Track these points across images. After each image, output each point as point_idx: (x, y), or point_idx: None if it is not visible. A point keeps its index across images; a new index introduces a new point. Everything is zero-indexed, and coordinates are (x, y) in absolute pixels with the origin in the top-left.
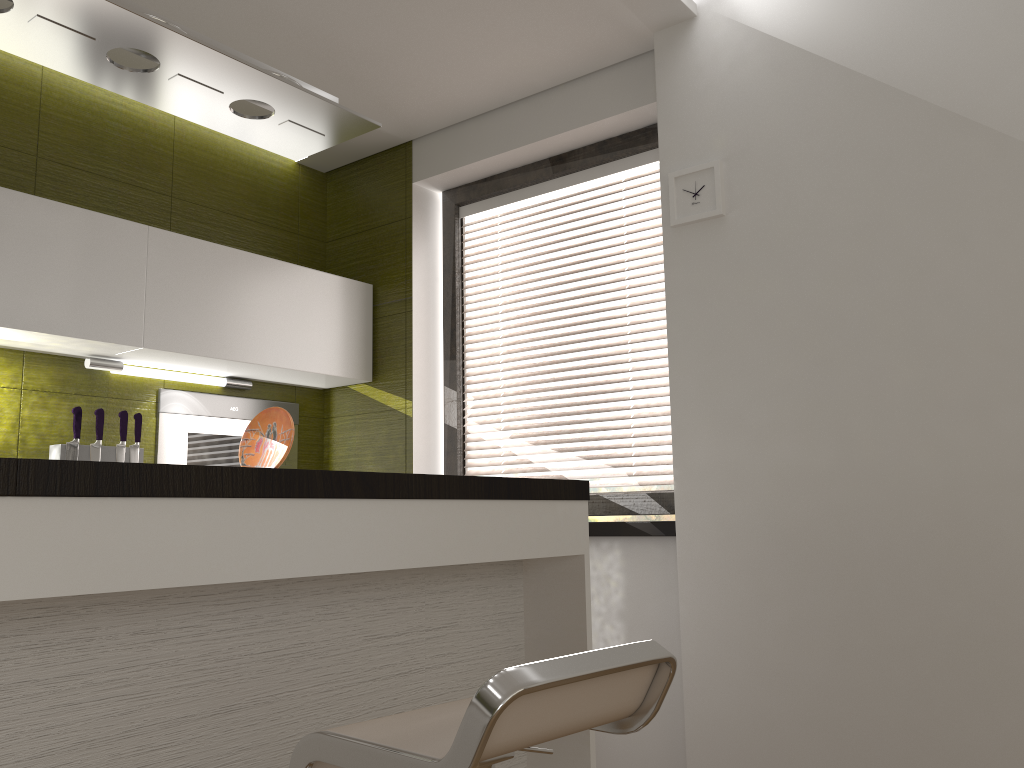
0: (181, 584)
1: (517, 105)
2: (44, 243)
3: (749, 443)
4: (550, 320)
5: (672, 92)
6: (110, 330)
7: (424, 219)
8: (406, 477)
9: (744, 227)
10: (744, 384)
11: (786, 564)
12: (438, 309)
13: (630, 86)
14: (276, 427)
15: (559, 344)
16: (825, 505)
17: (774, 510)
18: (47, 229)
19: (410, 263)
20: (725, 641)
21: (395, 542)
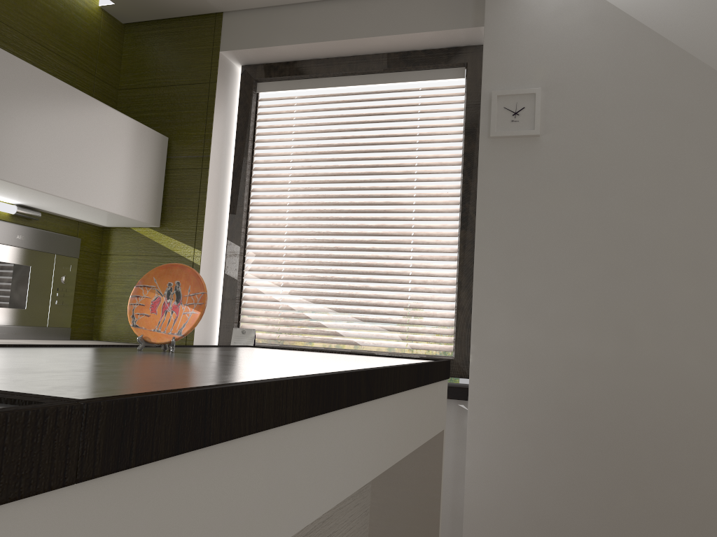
0: None
1: (337, 3)
2: None
3: (544, 330)
4: (339, 197)
5: (500, 22)
6: None
7: (225, 87)
8: (386, 372)
9: (556, 149)
10: (544, 281)
11: (568, 434)
12: (227, 170)
13: (450, 9)
14: (180, 287)
15: (346, 219)
16: (607, 389)
17: (561, 389)
18: None
19: (211, 124)
20: (506, 494)
21: (375, 447)
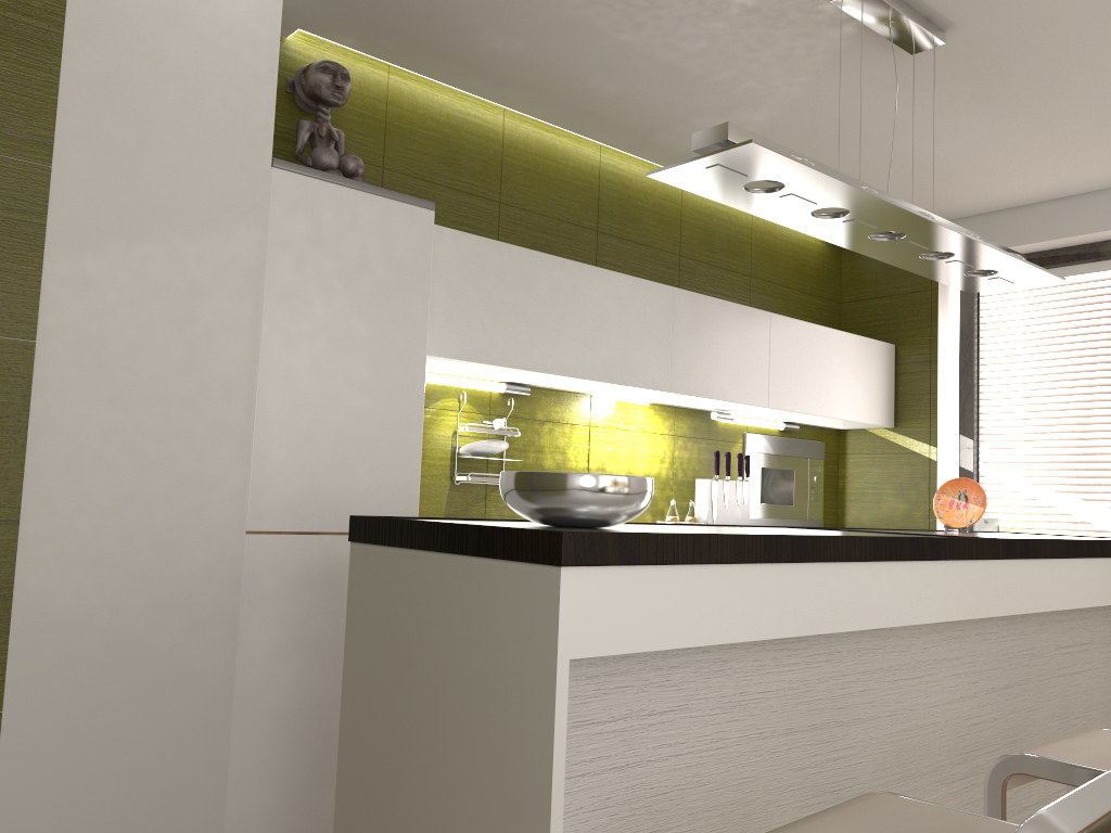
0: (1043, 610)
1: (1057, 201)
2: (719, 333)
3: None
4: (1076, 387)
5: None
6: (751, 396)
7: (945, 290)
8: None
9: None
10: None
11: None
12: (953, 367)
13: None
14: (966, 492)
15: (1085, 408)
16: None
17: None
18: (721, 322)
19: (935, 329)
20: None
21: (1110, 586)
